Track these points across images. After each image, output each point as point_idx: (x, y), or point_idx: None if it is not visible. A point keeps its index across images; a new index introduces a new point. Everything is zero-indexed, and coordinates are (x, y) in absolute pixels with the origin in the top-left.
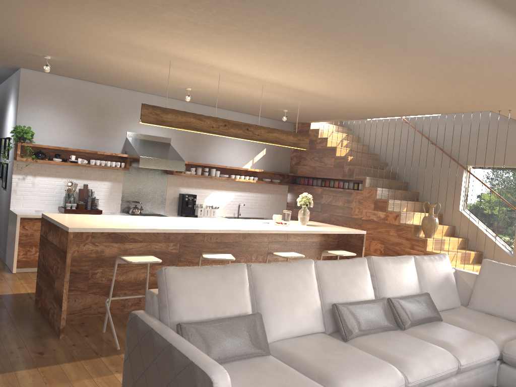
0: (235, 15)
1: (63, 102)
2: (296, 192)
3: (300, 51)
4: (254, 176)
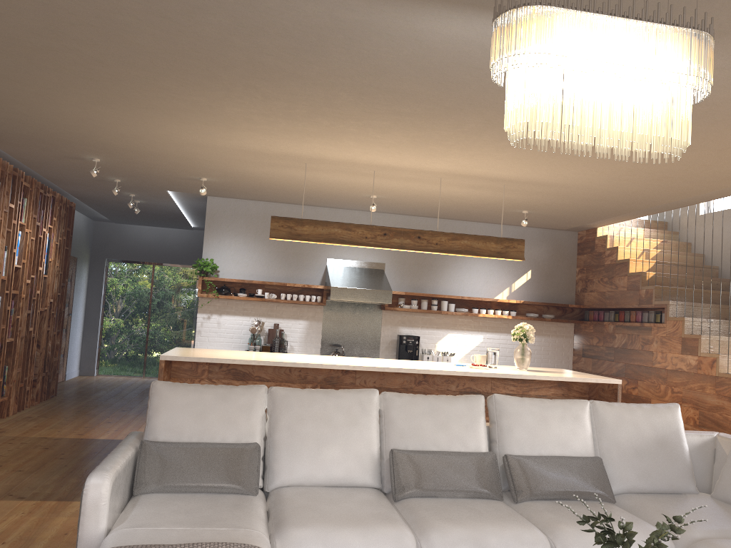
0: (282, 97)
1: (252, 228)
2: (583, 332)
3: (408, 125)
4: (512, 310)
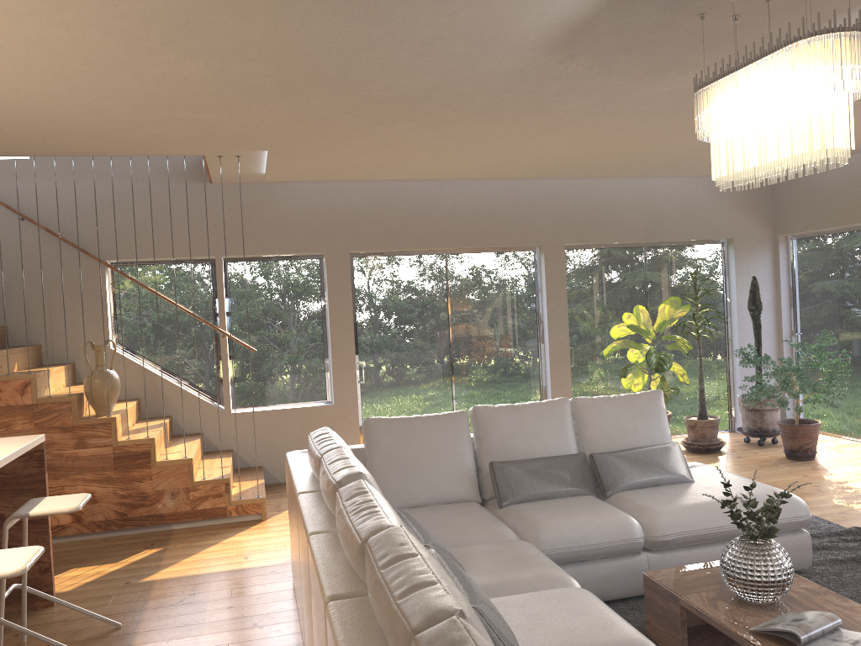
0: None
1: None
2: None
3: None
4: None
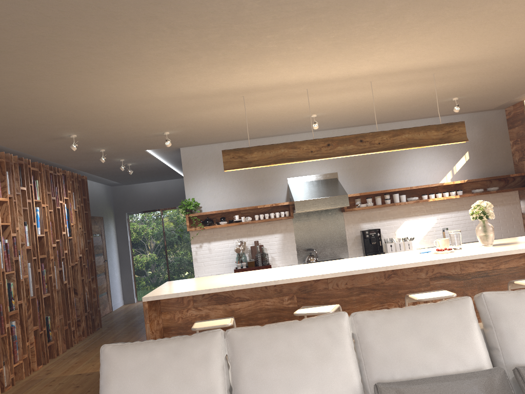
0: (188, 23)
1: (221, 166)
2: None
3: (325, 24)
4: (458, 189)
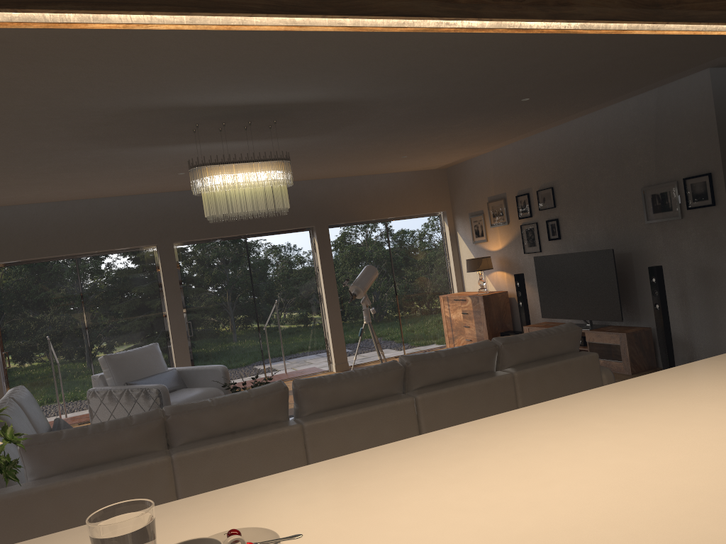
0: None
1: None
2: None
3: None
4: None
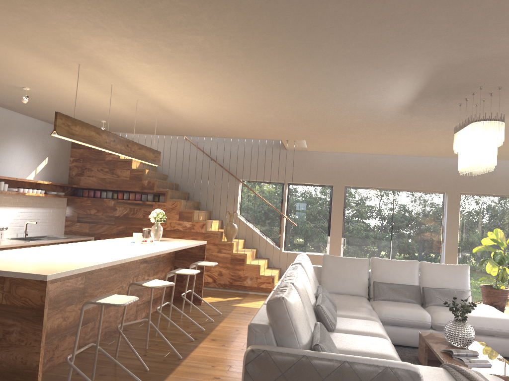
0: (255, 54)
1: None
2: (79, 205)
3: (244, 86)
4: (37, 188)
